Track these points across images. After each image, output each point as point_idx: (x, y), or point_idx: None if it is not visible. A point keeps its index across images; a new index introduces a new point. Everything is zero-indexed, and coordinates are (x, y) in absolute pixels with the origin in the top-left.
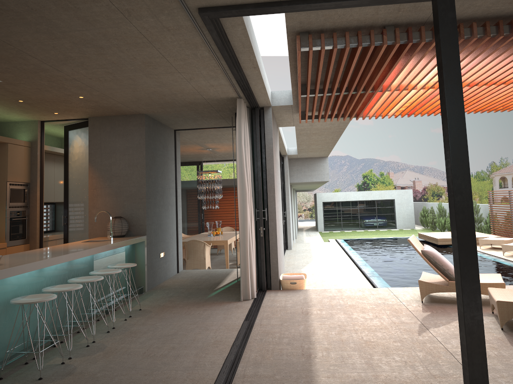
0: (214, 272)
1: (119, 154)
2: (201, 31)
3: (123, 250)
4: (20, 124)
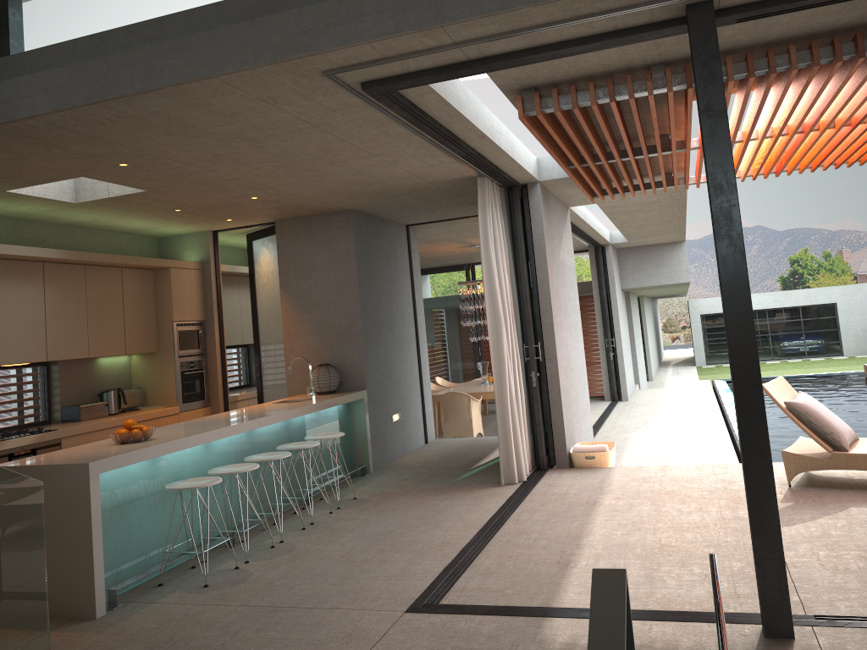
0: (480, 442)
1: (321, 272)
2: (378, 107)
3: (333, 412)
4: (186, 238)
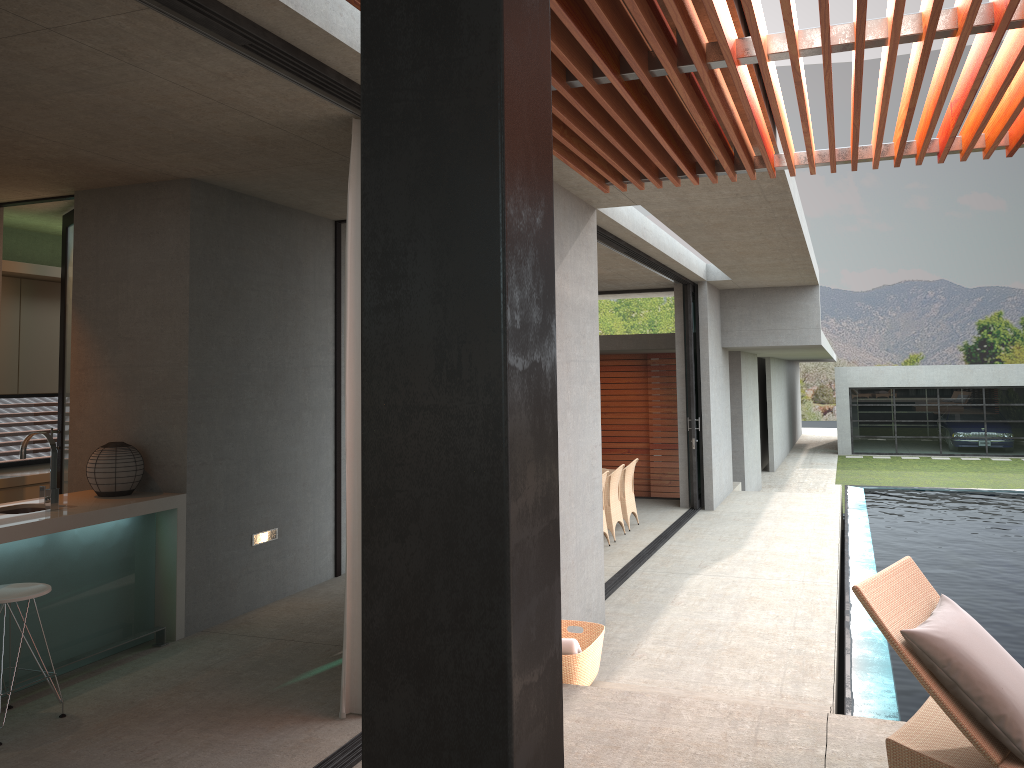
0: None
1: (135, 284)
2: None
3: (100, 534)
4: None
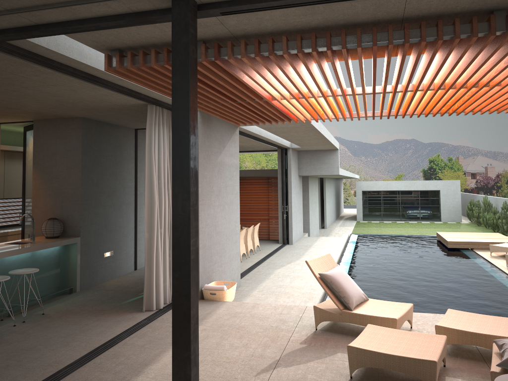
0: None
1: (59, 157)
2: (6, 53)
3: (49, 252)
4: None
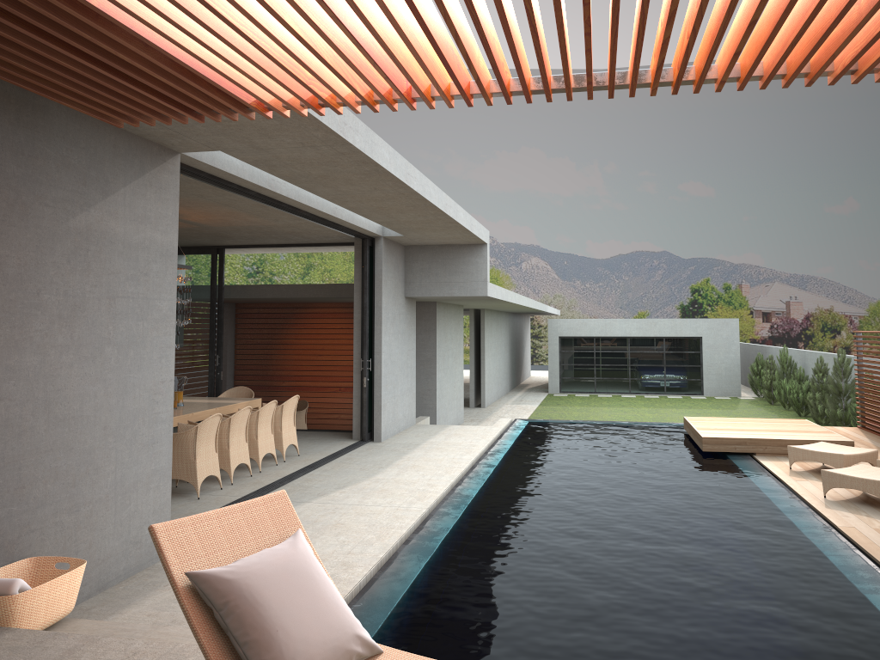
0: None
1: None
2: None
3: None
4: None
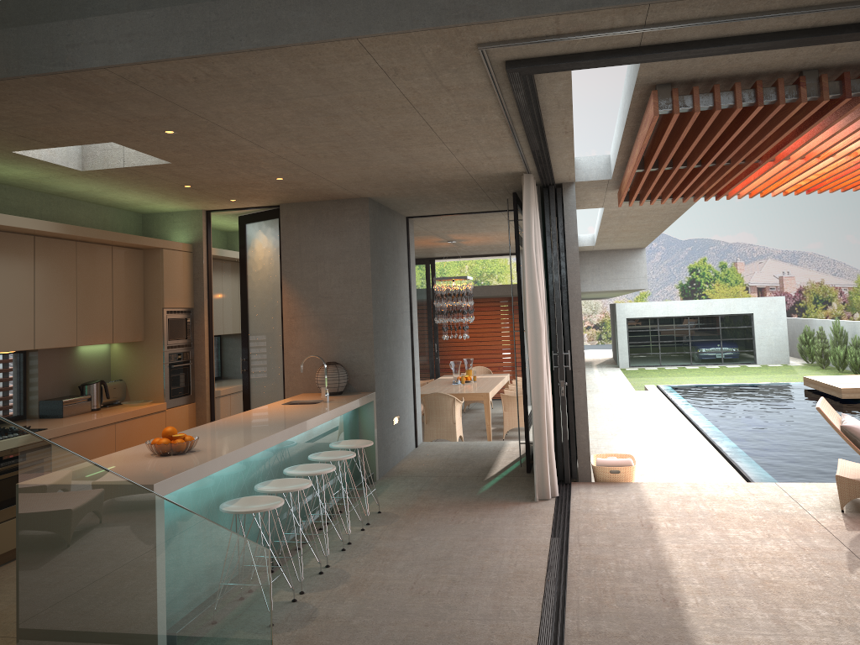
0: (475, 448)
1: (330, 263)
2: (499, 90)
3: (344, 416)
4: (175, 217)
